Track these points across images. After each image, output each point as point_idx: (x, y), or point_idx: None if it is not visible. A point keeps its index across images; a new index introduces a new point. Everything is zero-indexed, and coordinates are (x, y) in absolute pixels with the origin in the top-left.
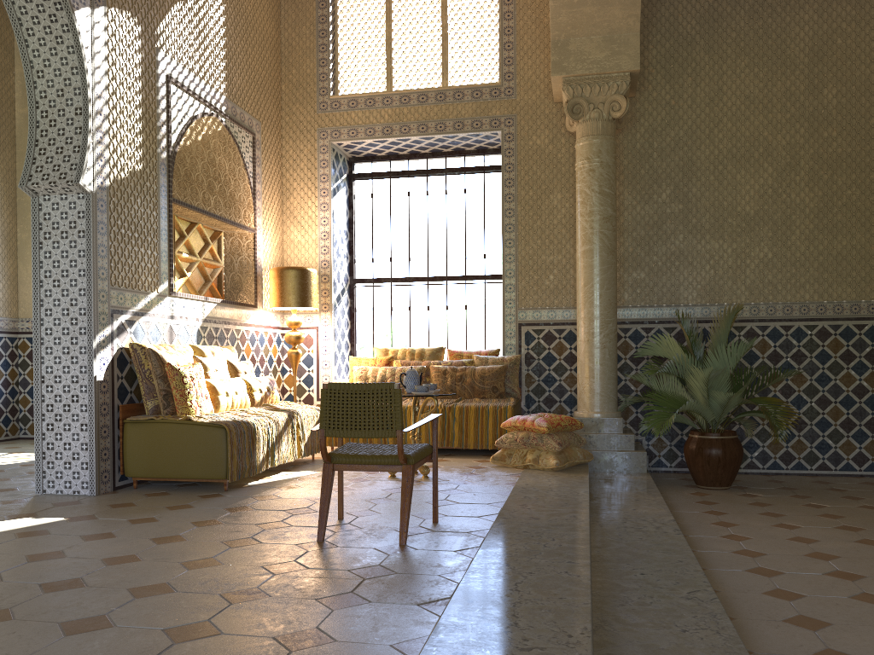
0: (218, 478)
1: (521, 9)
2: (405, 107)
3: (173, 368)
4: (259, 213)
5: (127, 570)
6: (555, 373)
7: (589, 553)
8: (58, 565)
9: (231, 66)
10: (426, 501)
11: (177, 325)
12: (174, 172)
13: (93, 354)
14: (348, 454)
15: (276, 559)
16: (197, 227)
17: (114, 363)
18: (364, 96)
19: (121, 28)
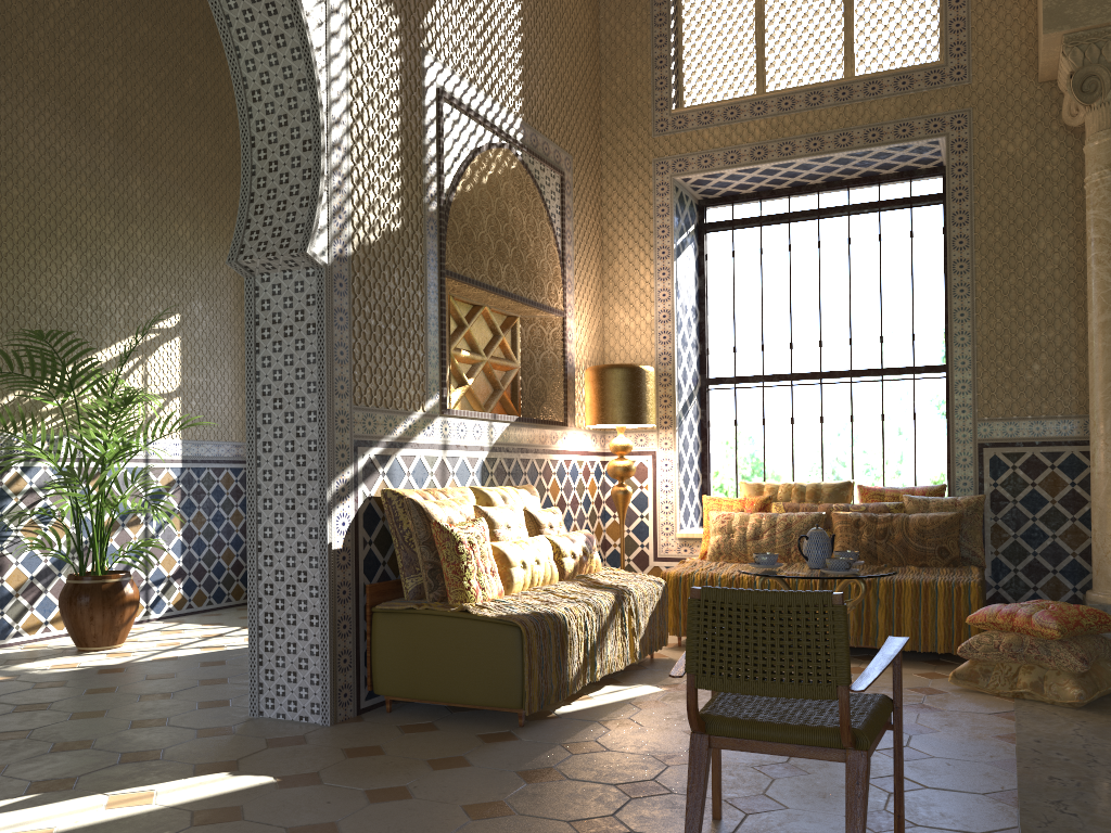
0: (510, 707)
1: None
2: (787, 114)
3: (443, 530)
4: (570, 288)
5: None
6: (1044, 524)
7: None
8: None
9: (530, 75)
10: None
11: (453, 458)
12: (448, 232)
13: (326, 510)
14: (738, 718)
15: None
16: (482, 311)
17: (359, 522)
18: (723, 105)
19: (370, 20)
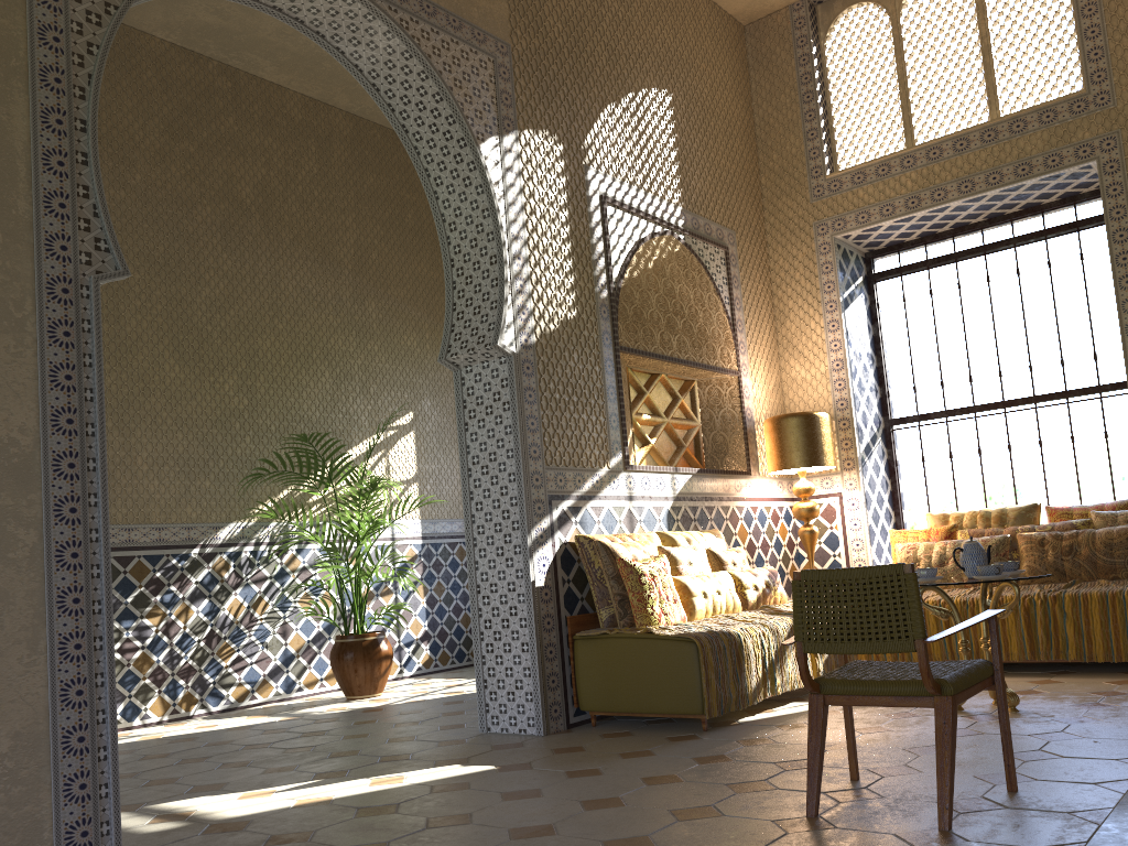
0: (693, 713)
1: None
2: (936, 163)
3: (626, 565)
4: (743, 349)
5: None
6: None
7: None
8: (456, 834)
9: (687, 168)
10: None
11: (639, 507)
12: (619, 313)
13: (528, 553)
14: (845, 679)
15: (734, 843)
16: (660, 379)
17: (557, 563)
18: (874, 164)
19: (538, 151)
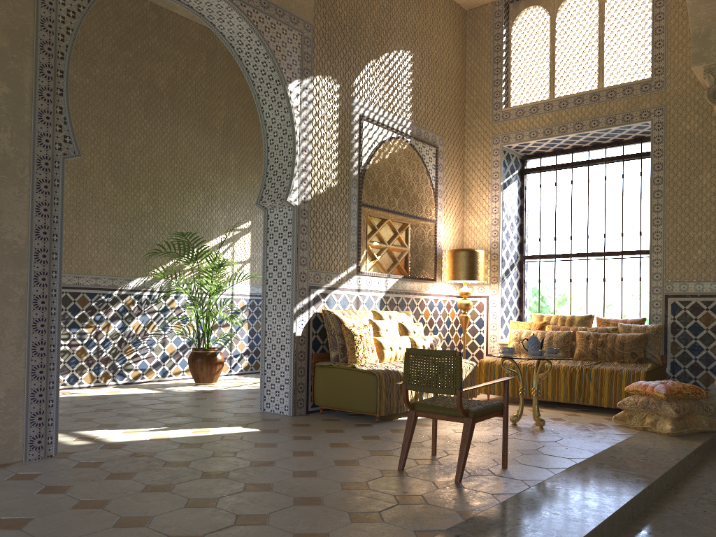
0: (371, 412)
1: (672, 9)
2: (563, 110)
3: (346, 329)
4: (440, 207)
5: (258, 471)
6: (701, 342)
7: (610, 515)
8: (225, 461)
9: (417, 99)
10: (518, 449)
11: (363, 296)
12: (364, 184)
13: (293, 317)
14: (426, 404)
15: (355, 478)
16: (387, 222)
17: (310, 324)
18: (529, 106)
19: (323, 88)
